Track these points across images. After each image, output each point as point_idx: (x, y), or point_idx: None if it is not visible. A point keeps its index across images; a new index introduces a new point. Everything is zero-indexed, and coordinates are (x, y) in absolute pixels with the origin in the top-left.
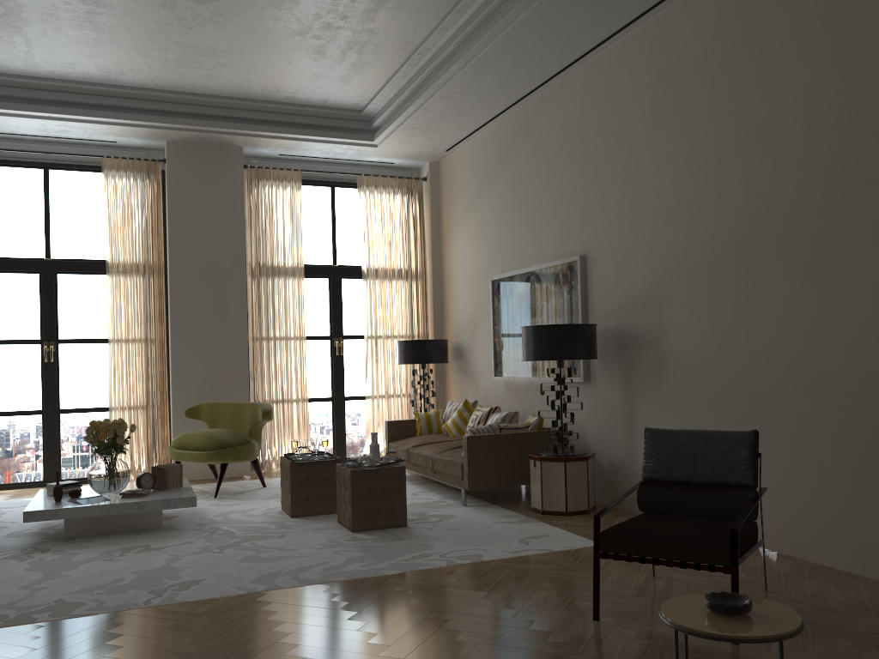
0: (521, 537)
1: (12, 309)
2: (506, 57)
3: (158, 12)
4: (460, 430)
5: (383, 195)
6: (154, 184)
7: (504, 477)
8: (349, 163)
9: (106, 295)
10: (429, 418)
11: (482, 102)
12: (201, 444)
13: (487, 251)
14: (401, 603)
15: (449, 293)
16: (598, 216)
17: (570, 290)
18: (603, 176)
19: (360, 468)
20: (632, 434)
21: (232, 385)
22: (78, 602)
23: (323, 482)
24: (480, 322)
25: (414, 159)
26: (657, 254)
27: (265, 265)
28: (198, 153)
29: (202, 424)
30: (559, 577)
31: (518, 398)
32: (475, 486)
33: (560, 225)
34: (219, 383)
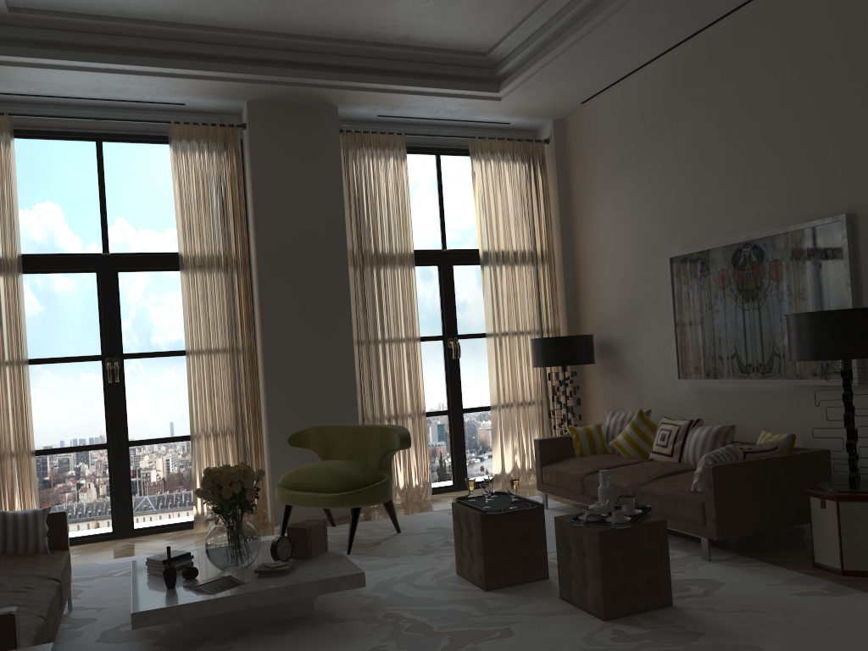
0: None
1: (65, 318)
2: None
3: None
4: (639, 449)
5: (500, 162)
6: (233, 156)
7: (758, 519)
8: (457, 125)
9: (179, 296)
10: (590, 434)
11: (669, 25)
12: (324, 483)
13: (655, 222)
14: None
15: (587, 277)
16: None
17: (825, 262)
18: None
19: (608, 527)
20: None
21: (337, 402)
22: None
23: (522, 539)
24: (644, 311)
25: (536, 116)
26: None
27: (369, 252)
28: (285, 114)
29: (304, 452)
30: None
31: (718, 406)
32: (725, 534)
33: (797, 177)
34: (322, 400)
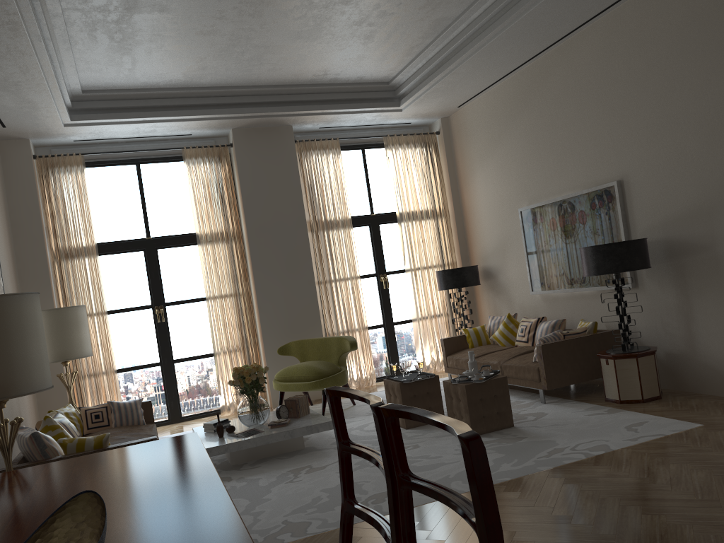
0: (624, 426)
1: (126, 282)
2: (538, 19)
3: (246, 21)
4: (509, 339)
5: (406, 150)
6: (226, 166)
7: (574, 376)
8: (374, 127)
9: (197, 262)
10: (477, 332)
11: (504, 61)
12: (304, 375)
13: (511, 187)
14: (583, 495)
15: (471, 225)
16: (633, 146)
17: (608, 211)
18: (634, 111)
19: (471, 383)
20: (690, 328)
21: (308, 324)
22: (304, 522)
23: (427, 397)
24: (508, 247)
25: (429, 117)
26: (703, 172)
27: (320, 221)
28: (258, 135)
29: (288, 358)
30: (698, 458)
31: (557, 307)
32: (552, 386)
33: (589, 157)
34: (297, 323)
